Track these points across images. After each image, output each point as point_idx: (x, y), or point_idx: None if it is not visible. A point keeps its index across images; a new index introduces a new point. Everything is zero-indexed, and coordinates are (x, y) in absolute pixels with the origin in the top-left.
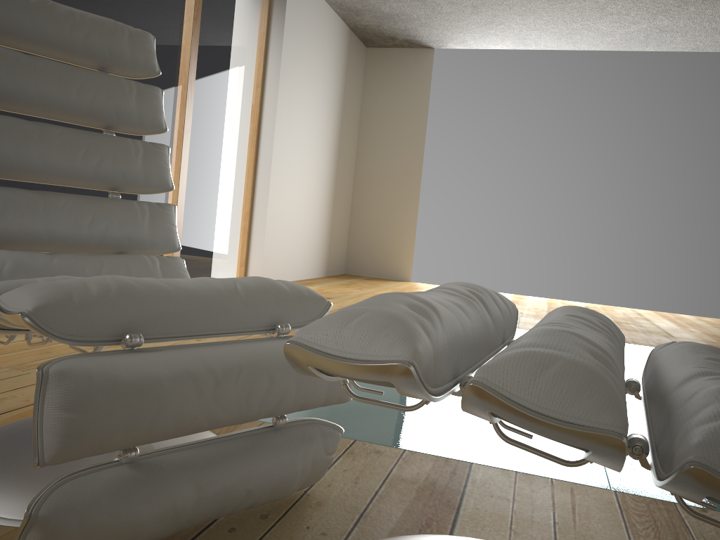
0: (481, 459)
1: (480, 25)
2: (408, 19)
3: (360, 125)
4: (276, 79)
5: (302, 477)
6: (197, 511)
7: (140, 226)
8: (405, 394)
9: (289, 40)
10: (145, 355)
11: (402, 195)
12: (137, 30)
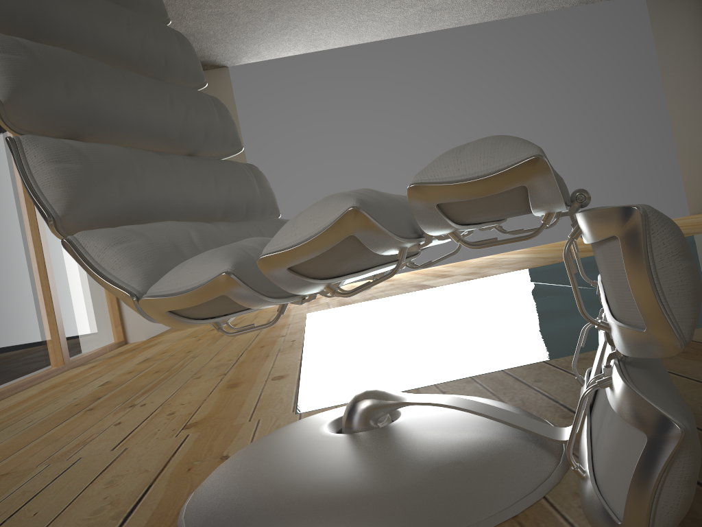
0: None
1: (275, 32)
2: (204, 37)
3: None
4: None
5: None
6: None
7: (254, 186)
8: None
9: None
10: None
11: None
12: None
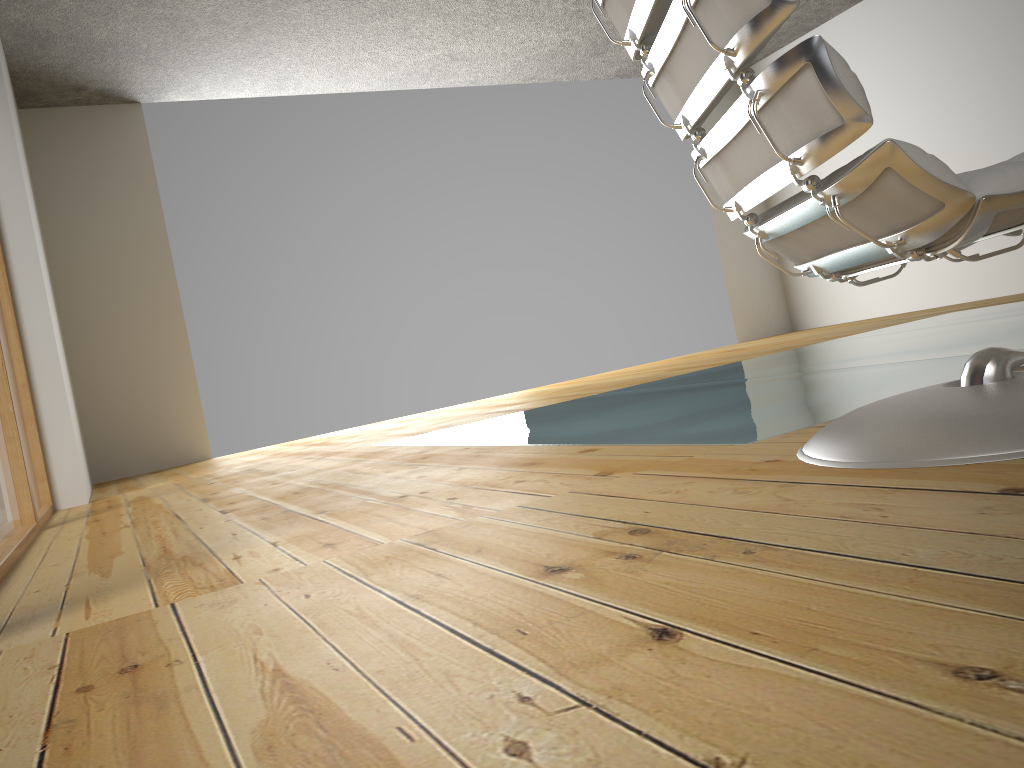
0: None
1: (237, 59)
2: (129, 51)
3: (46, 236)
4: (10, 142)
5: None
6: None
7: None
8: None
9: (3, 75)
10: None
11: (157, 332)
12: None
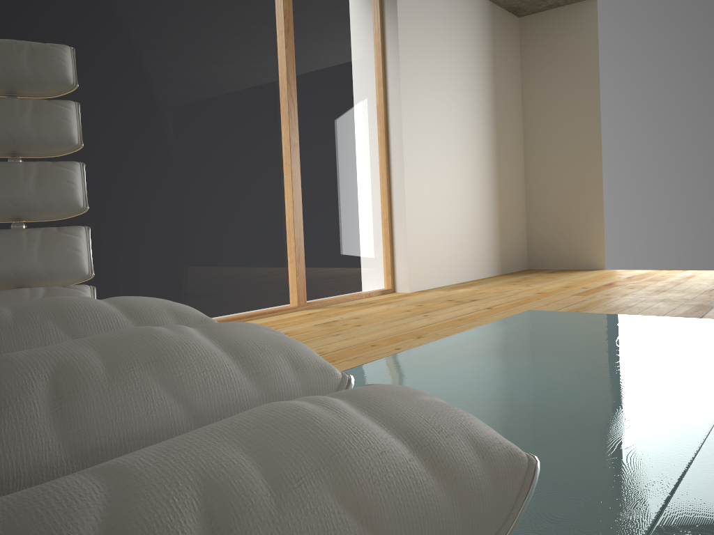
0: None
1: None
2: None
3: (523, 104)
4: (397, 74)
5: None
6: None
7: (26, 256)
8: None
9: (406, 29)
10: None
11: (581, 172)
12: (42, 45)
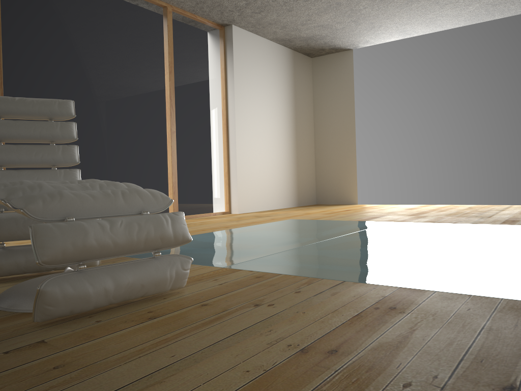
0: None
1: (368, 30)
2: (321, 37)
3: (314, 107)
4: (233, 93)
5: None
6: (26, 265)
7: (59, 179)
8: None
9: (239, 69)
10: (1, 213)
11: (345, 148)
12: (63, 100)
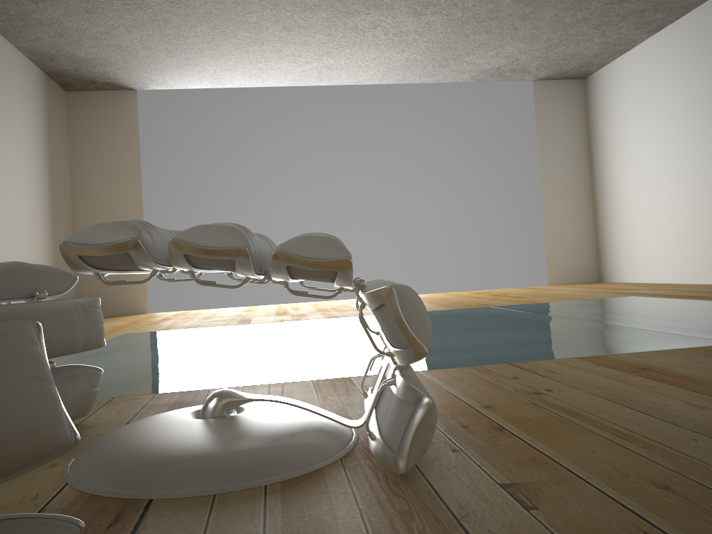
0: (218, 386)
1: (177, 67)
2: (106, 63)
3: (71, 168)
4: None
5: (75, 404)
6: None
7: None
8: (138, 263)
9: None
10: None
11: None
12: None
